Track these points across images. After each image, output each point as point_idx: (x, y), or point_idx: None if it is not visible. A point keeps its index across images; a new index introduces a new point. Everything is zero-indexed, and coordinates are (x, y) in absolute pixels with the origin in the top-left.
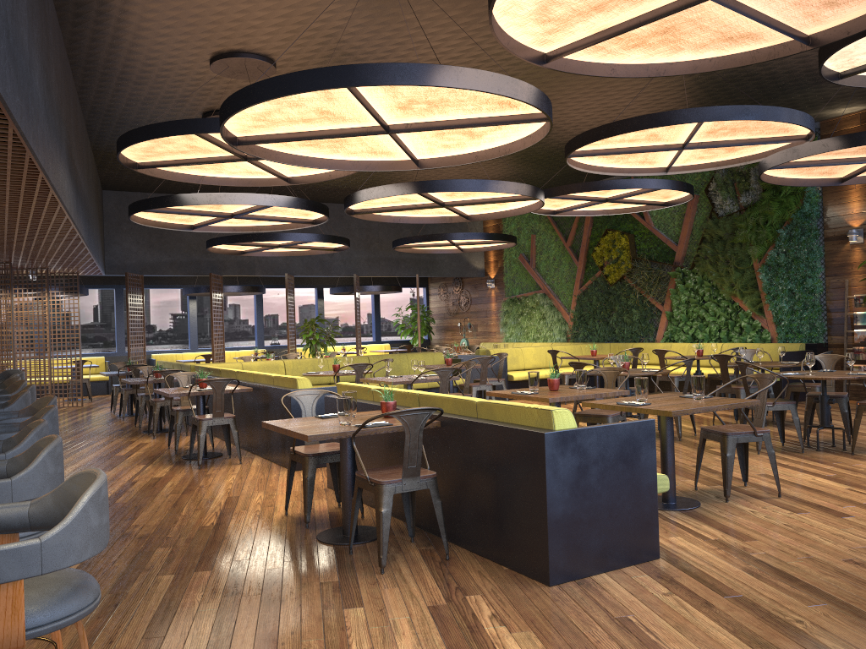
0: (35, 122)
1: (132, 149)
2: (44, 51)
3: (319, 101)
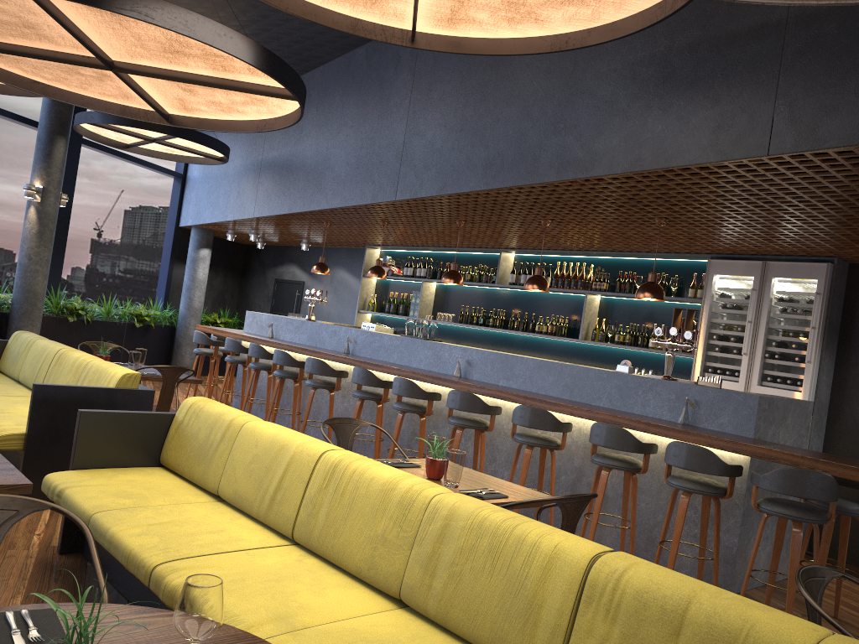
0: (413, 174)
1: (607, 9)
2: (475, 74)
3: (191, 100)
